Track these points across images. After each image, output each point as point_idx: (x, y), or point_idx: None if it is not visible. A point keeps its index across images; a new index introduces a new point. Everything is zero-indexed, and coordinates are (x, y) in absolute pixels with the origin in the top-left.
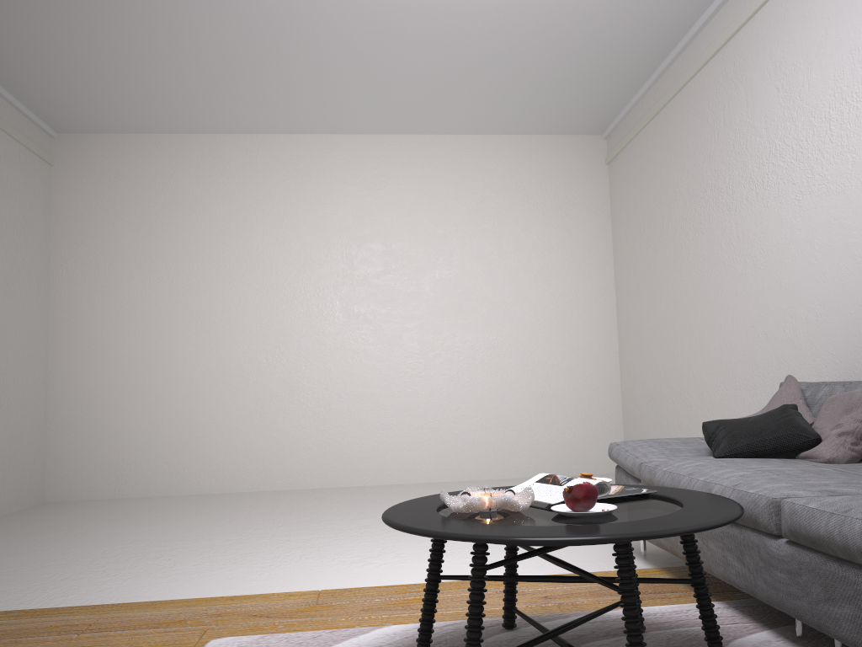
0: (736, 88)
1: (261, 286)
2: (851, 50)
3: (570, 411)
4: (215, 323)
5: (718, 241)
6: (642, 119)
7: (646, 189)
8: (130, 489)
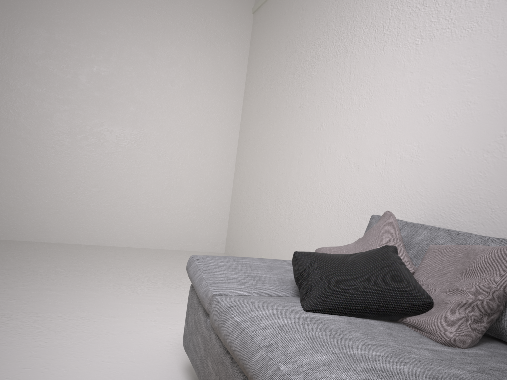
0: None
1: None
2: None
3: (190, 201)
4: None
5: (330, 79)
6: None
7: (278, 34)
8: None
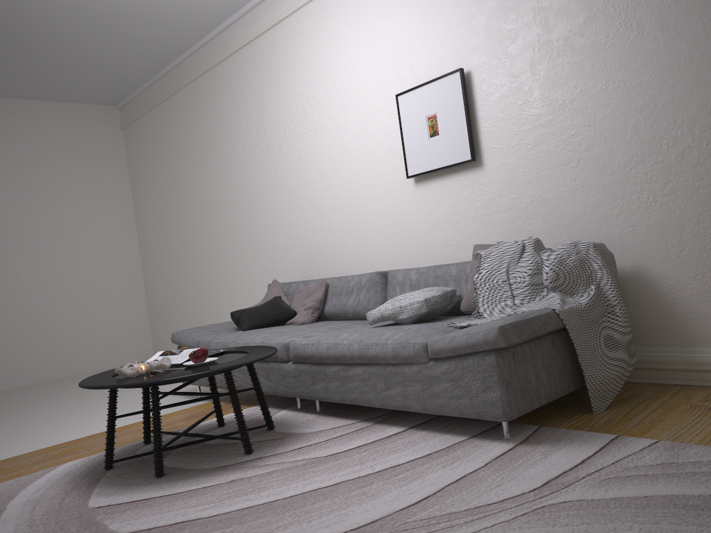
0: (225, 97)
1: None
2: (295, 93)
3: (108, 319)
4: None
5: (218, 195)
6: (153, 101)
7: (159, 153)
8: None
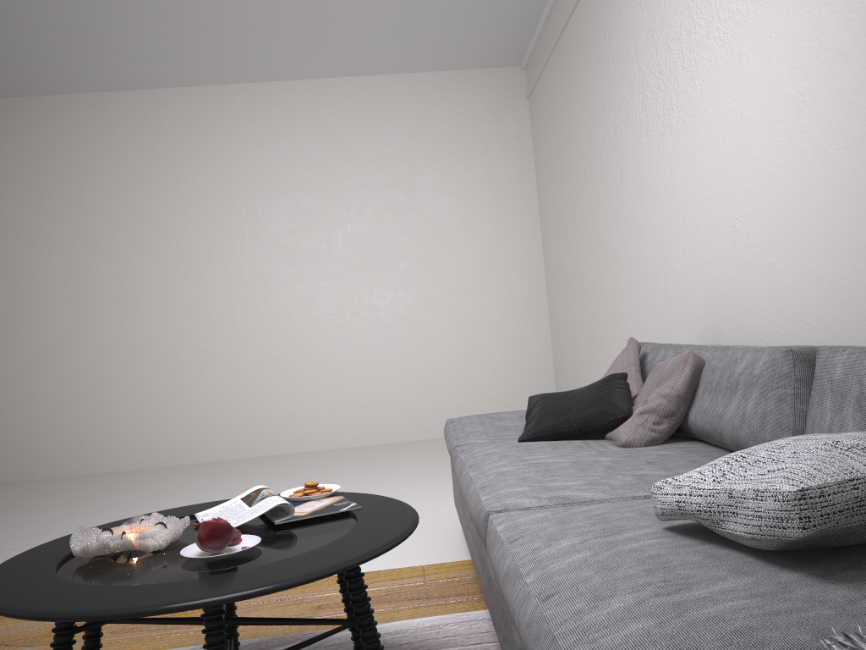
0: (612, 9)
1: (163, 253)
2: None
3: (497, 365)
4: (118, 294)
5: (608, 182)
6: (547, 47)
7: (555, 125)
8: (43, 470)
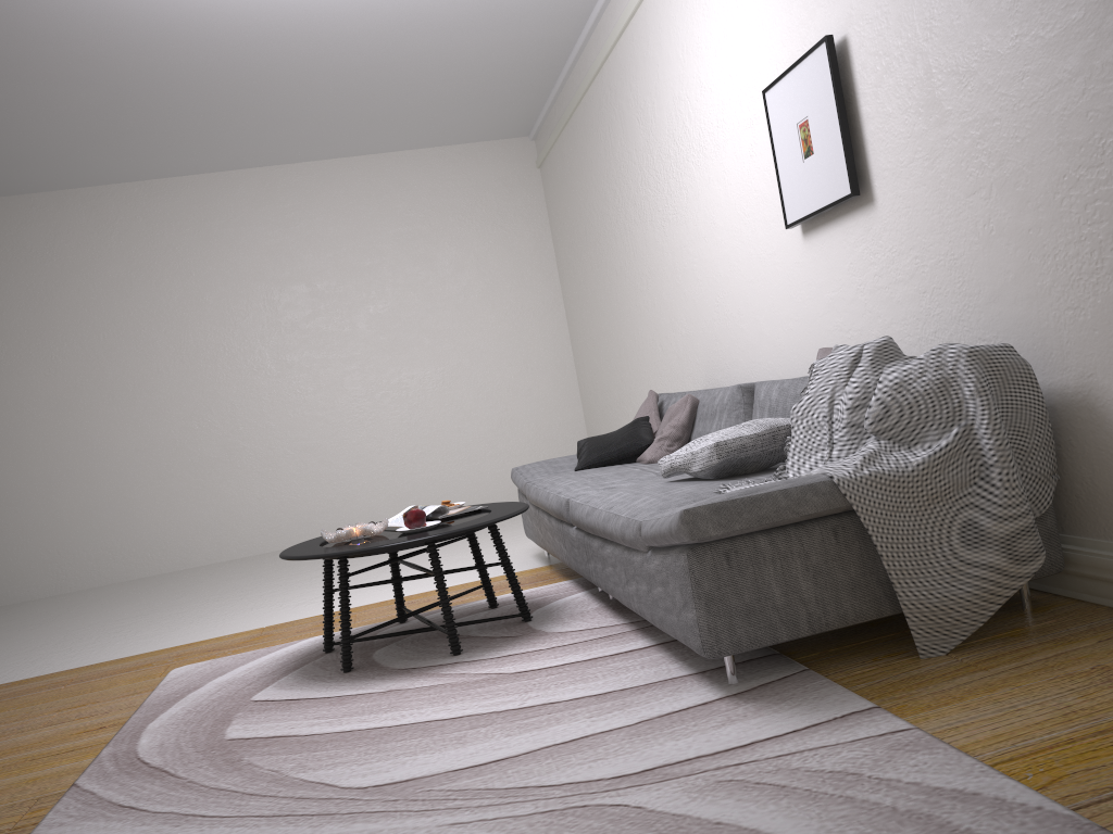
0: (614, 112)
1: (179, 348)
2: (673, 98)
3: (532, 433)
4: (135, 394)
5: (623, 258)
6: (556, 126)
7: (570, 200)
8: (73, 583)
